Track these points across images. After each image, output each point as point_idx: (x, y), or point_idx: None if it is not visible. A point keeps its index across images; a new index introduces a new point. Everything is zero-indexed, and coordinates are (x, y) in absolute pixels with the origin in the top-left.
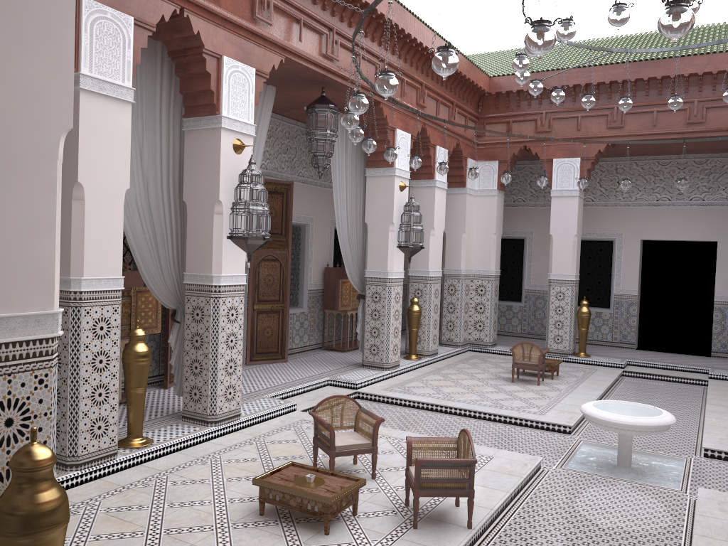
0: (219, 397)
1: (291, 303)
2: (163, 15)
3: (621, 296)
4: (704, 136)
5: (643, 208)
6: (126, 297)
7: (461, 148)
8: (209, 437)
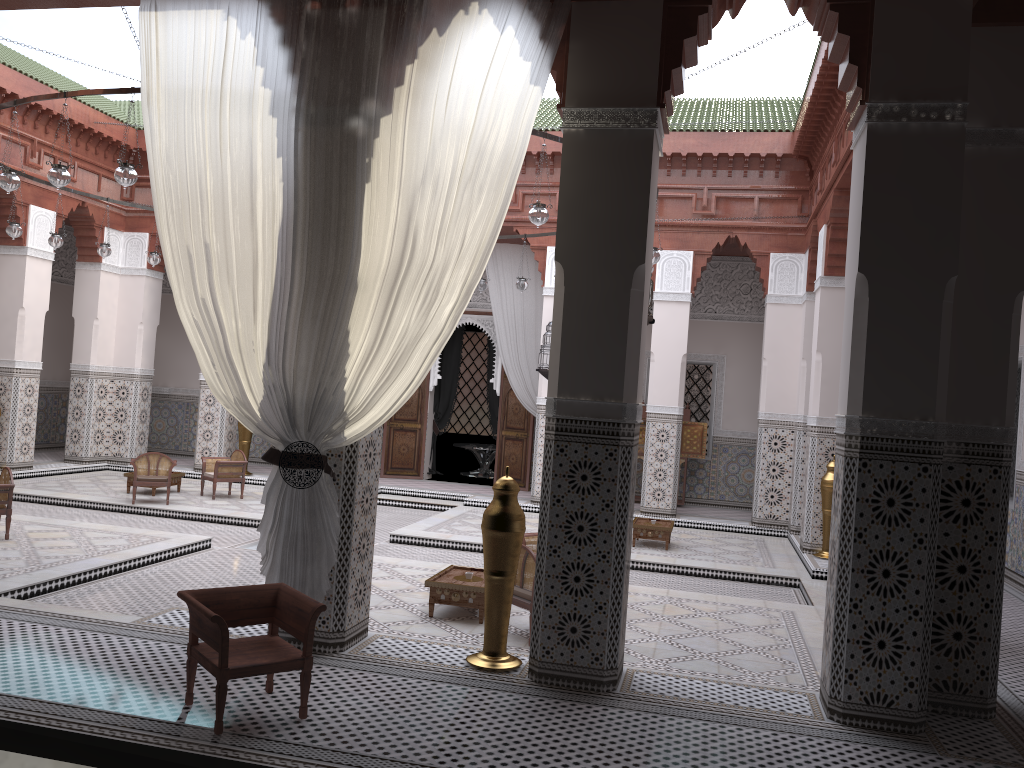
0: None
1: None
2: None
3: (1021, 475)
4: None
5: None
6: None
7: (741, 242)
8: None
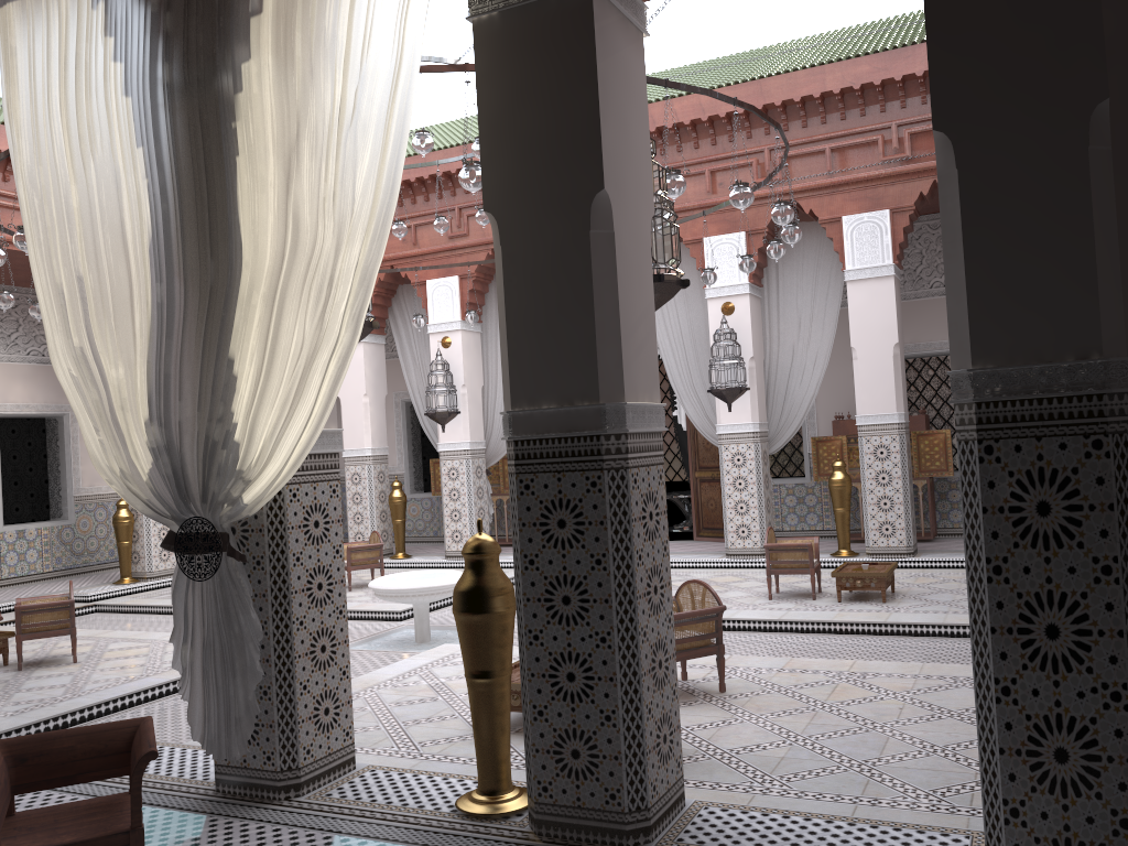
0: (446, 537)
1: (788, 471)
2: (380, 278)
3: None
4: None
5: None
6: (496, 463)
7: None
8: (437, 566)
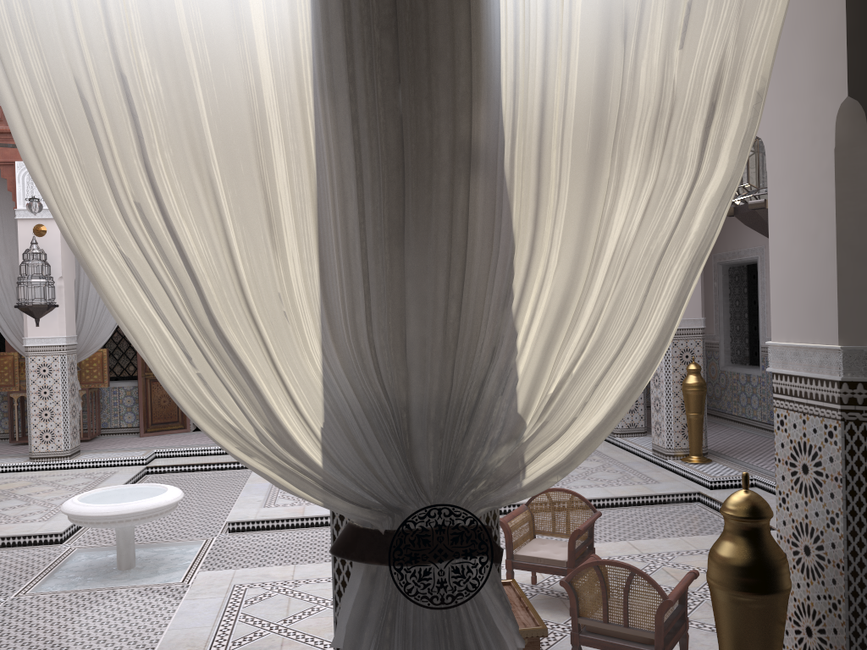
0: (33, 438)
1: None
2: None
3: None
4: None
5: None
6: None
7: None
8: (21, 469)
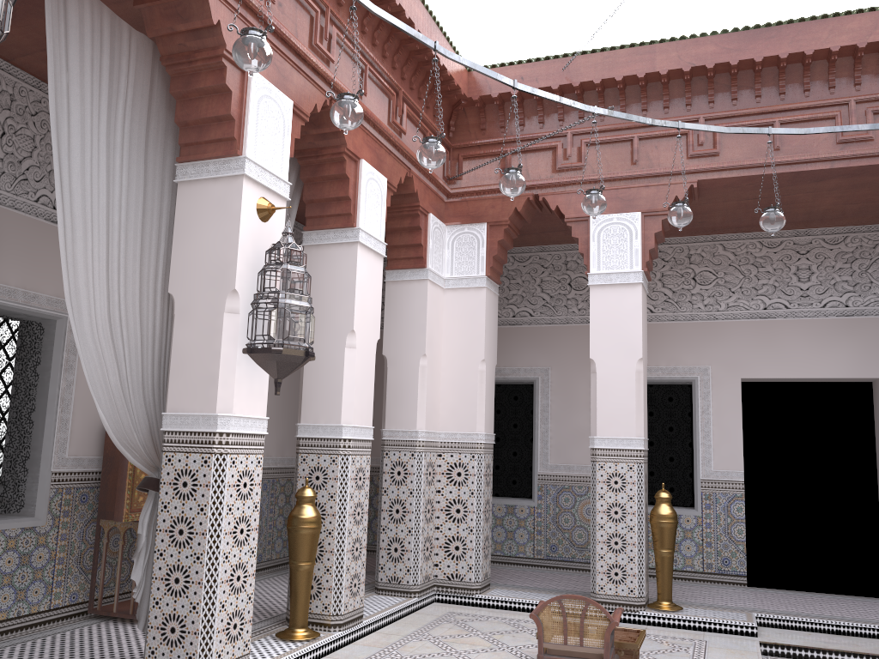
0: None
1: None
2: None
3: (714, 483)
4: (875, 163)
5: (741, 323)
6: None
7: (415, 188)
8: None
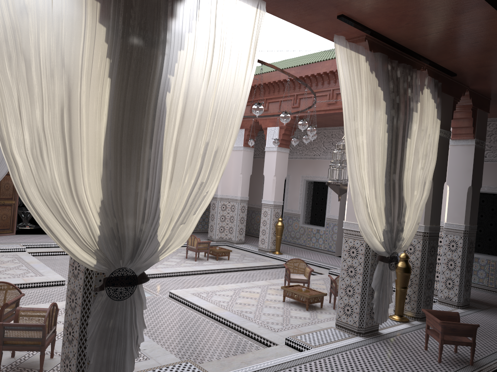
0: None
1: None
2: None
3: (330, 219)
4: (335, 112)
5: None
6: None
7: None
8: None
